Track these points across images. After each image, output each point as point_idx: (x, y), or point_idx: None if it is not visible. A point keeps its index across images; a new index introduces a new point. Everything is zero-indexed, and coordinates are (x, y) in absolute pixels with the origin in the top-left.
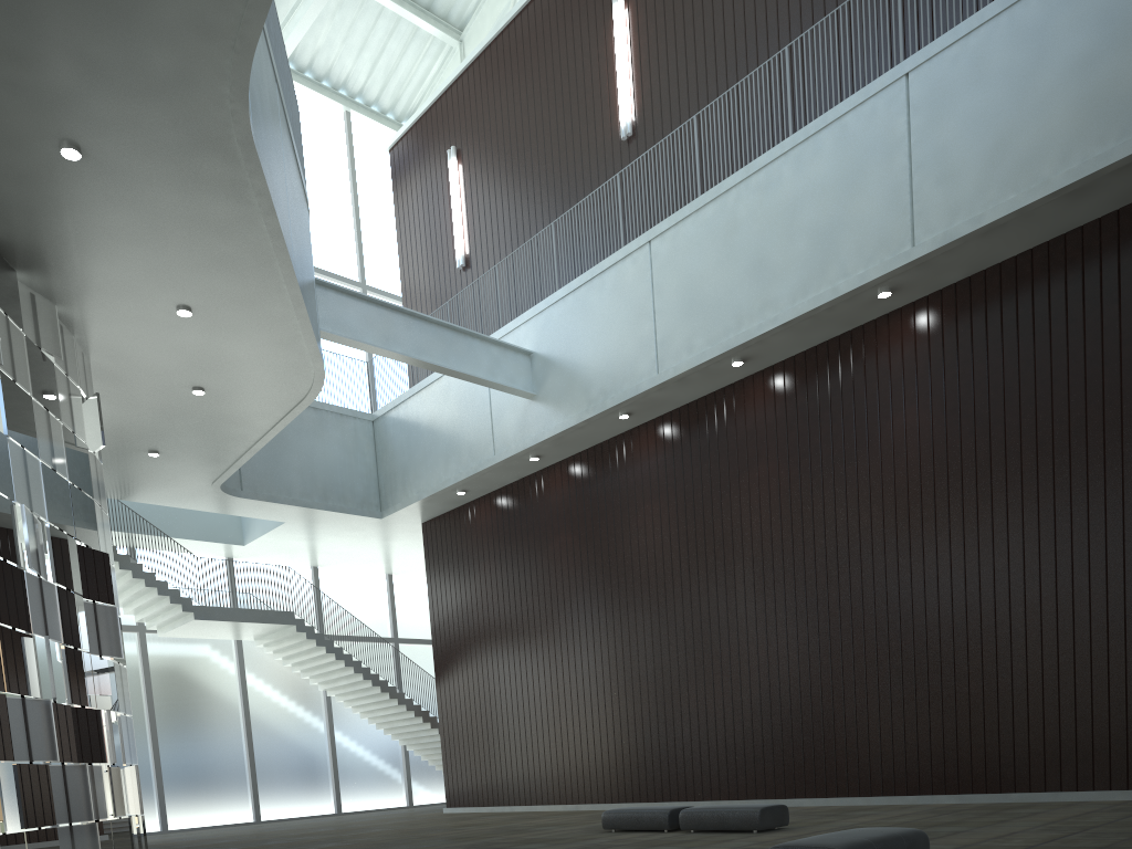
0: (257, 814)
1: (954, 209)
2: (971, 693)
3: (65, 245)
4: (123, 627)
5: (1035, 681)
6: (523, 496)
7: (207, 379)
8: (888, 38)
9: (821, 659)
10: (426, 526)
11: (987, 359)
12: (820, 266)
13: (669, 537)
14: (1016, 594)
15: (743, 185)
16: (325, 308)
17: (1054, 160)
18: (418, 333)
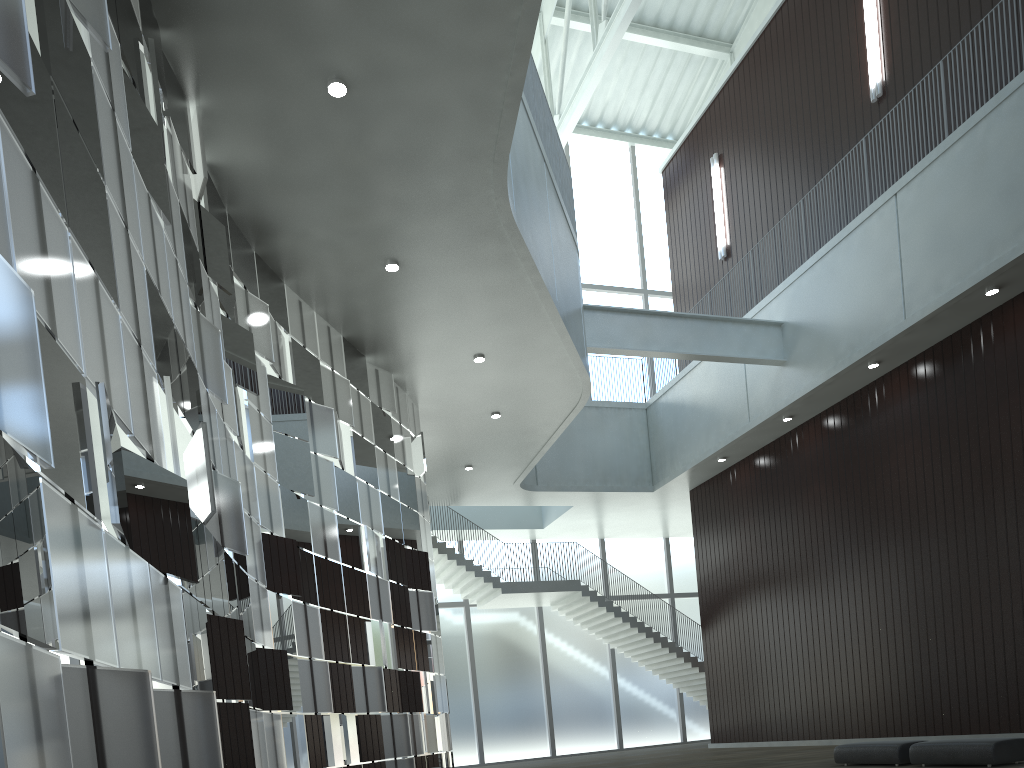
0: (552, 749)
1: None
2: None
3: (394, 331)
4: (453, 603)
5: None
6: (779, 455)
7: (501, 405)
8: None
9: None
10: (692, 493)
11: None
12: None
13: (922, 475)
14: None
15: (993, 114)
16: (593, 328)
17: None
18: (673, 329)
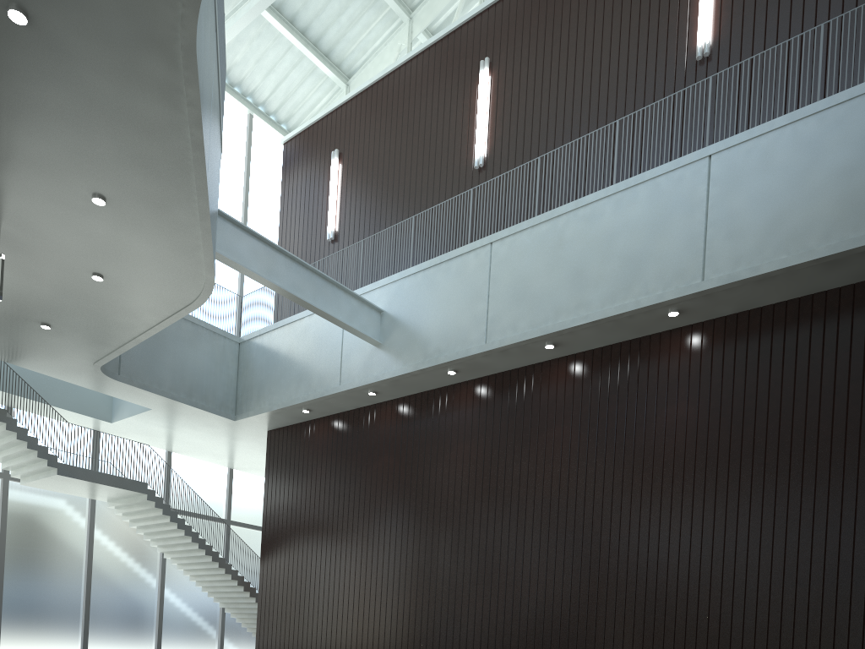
0: (84, 648)
1: (738, 258)
2: (709, 629)
3: None
4: None
5: (762, 626)
6: (357, 422)
7: (107, 268)
8: (698, 127)
9: (590, 585)
10: (270, 434)
11: (745, 376)
12: (627, 283)
13: (475, 472)
14: (752, 556)
15: (572, 213)
16: (221, 235)
17: (818, 236)
18: (295, 274)
